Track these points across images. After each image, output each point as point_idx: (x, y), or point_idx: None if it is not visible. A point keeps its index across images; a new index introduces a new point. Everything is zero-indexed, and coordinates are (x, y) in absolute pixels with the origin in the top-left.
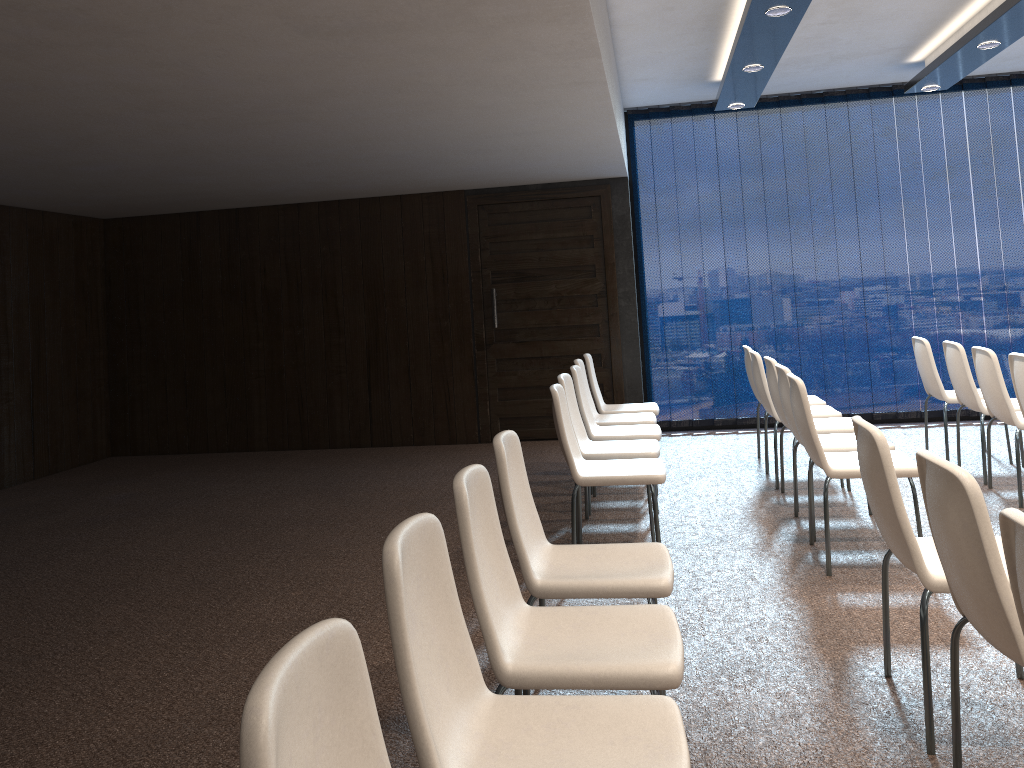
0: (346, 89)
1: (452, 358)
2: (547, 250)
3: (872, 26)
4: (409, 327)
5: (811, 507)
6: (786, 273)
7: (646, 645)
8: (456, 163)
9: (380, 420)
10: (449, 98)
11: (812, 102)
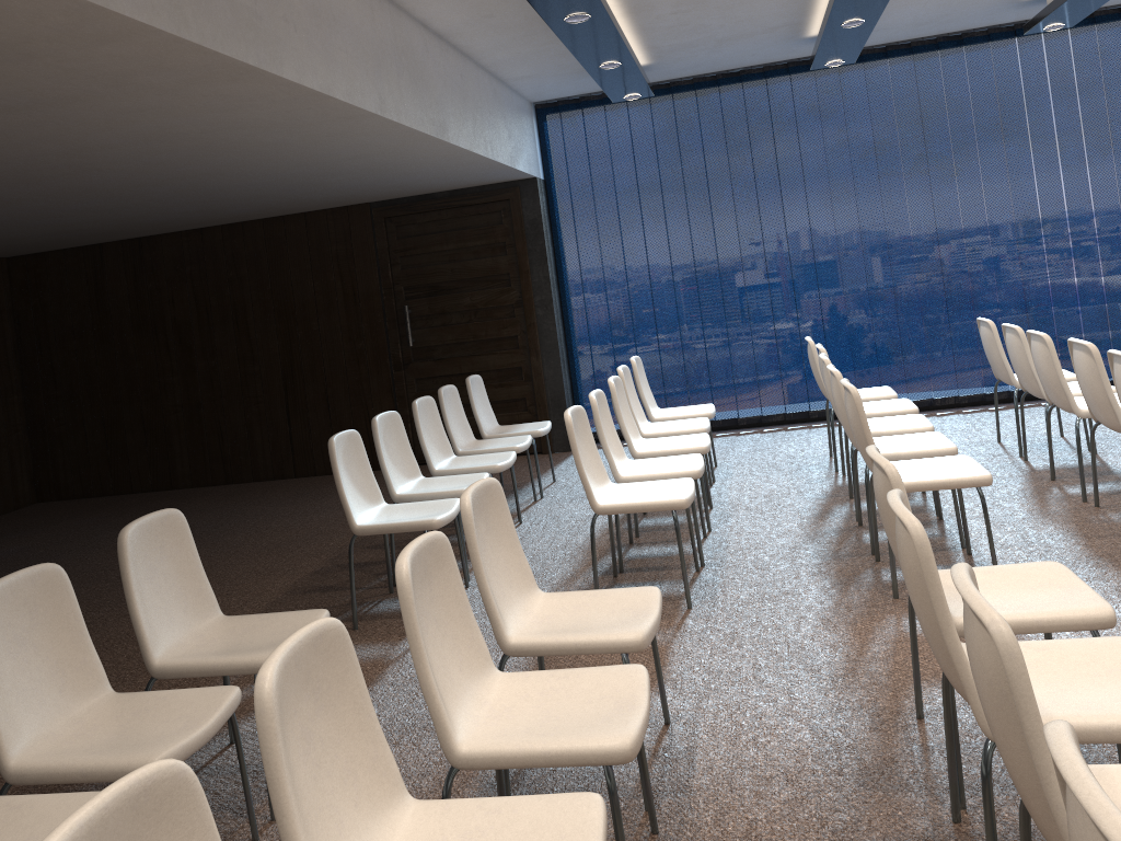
0: (100, 145)
1: (370, 381)
2: (460, 261)
3: (733, 10)
4: (324, 351)
5: (612, 539)
6: (712, 268)
7: (170, 733)
8: (323, 184)
9: (302, 449)
10: (225, 141)
11: (729, 82)
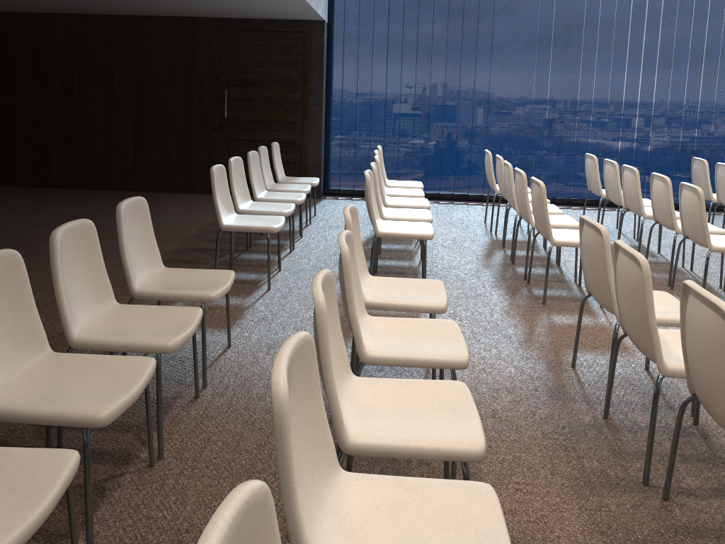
0: None
1: (194, 136)
2: (265, 67)
3: None
4: (165, 112)
5: (375, 253)
6: (425, 98)
7: (170, 329)
8: None
9: (142, 174)
10: None
11: None
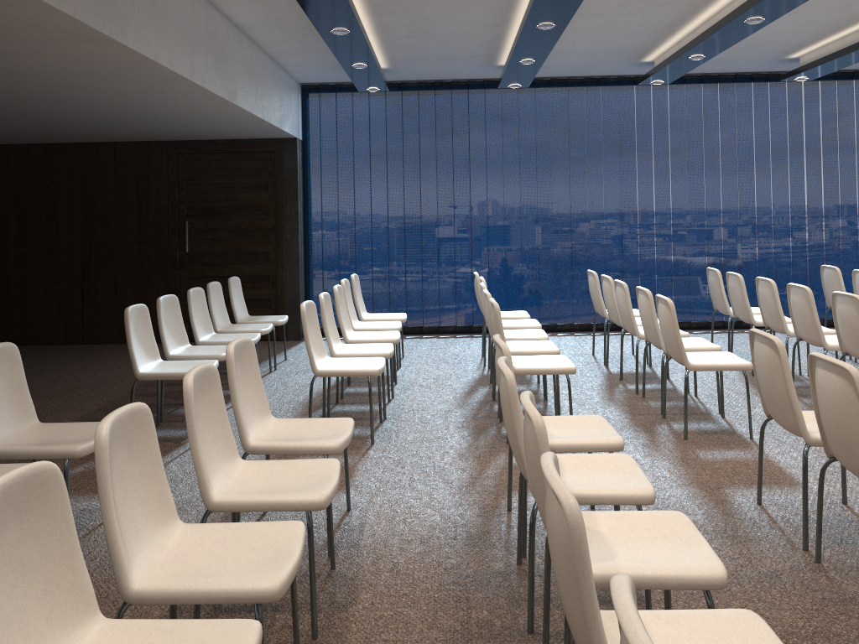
0: None
1: (151, 275)
2: (232, 192)
3: (449, 40)
4: (117, 249)
5: (324, 396)
6: (416, 218)
7: None
8: (135, 123)
9: (90, 323)
10: (69, 82)
11: (442, 88)
